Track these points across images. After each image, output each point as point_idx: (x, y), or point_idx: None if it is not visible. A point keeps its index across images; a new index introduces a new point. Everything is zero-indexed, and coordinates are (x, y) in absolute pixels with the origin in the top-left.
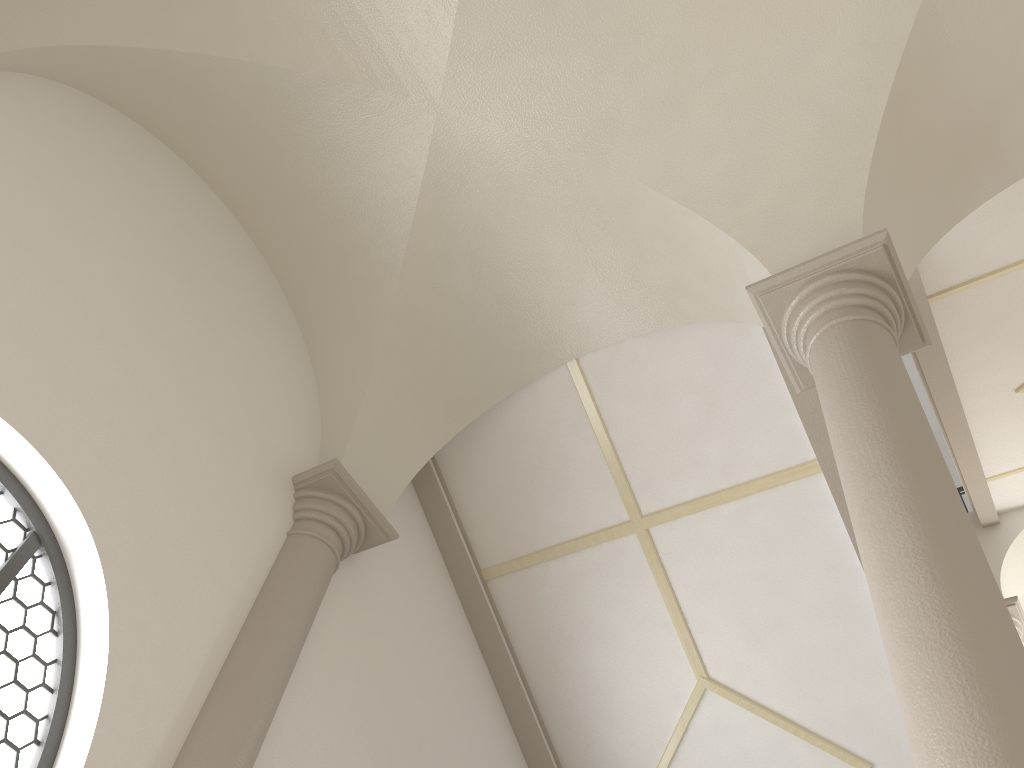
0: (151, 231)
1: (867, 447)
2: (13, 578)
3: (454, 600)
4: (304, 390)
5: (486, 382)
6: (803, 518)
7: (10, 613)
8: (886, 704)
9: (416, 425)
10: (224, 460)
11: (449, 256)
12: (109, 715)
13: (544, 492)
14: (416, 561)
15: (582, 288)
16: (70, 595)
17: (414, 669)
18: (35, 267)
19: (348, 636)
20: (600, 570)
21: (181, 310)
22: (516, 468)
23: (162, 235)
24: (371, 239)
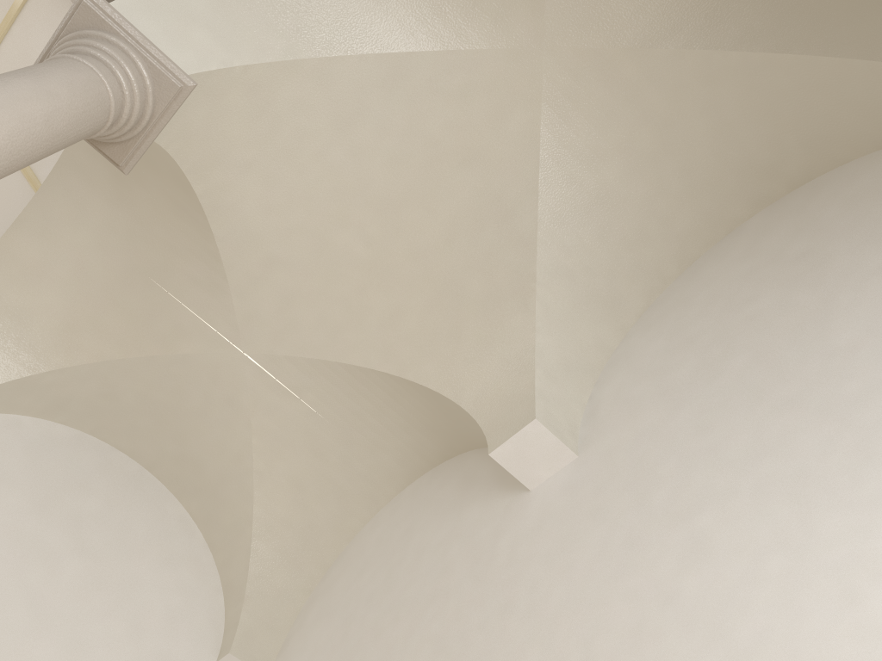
0: None
1: None
2: None
3: None
4: None
5: None
6: None
7: None
8: None
9: None
10: None
11: None
12: None
13: None
14: None
15: None
16: None
17: None
18: None
19: None
20: None
21: None
22: None
23: None
24: None
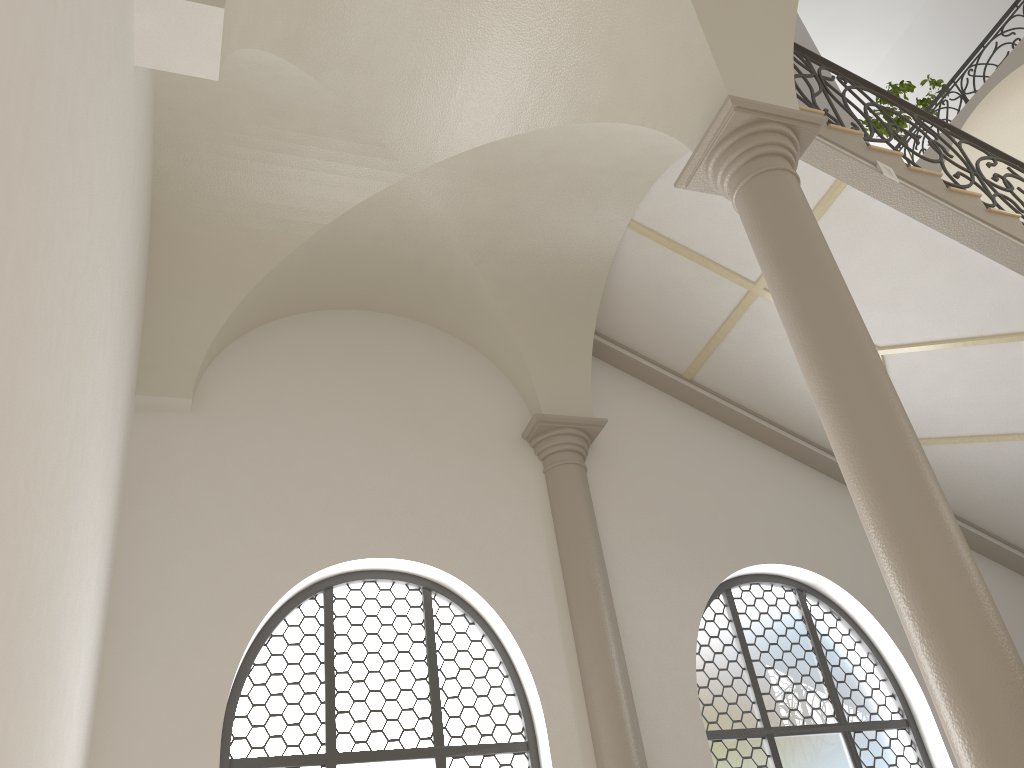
0: (335, 378)
1: (783, 310)
2: (433, 617)
3: (679, 406)
4: (487, 374)
5: (587, 279)
6: (862, 216)
7: (445, 632)
8: (1015, 291)
9: (567, 340)
10: (477, 467)
11: (497, 237)
12: (526, 647)
13: (681, 309)
14: (635, 407)
15: (594, 186)
16: (463, 602)
17: (679, 476)
18: (308, 467)
19: (623, 495)
20: (755, 330)
21: (387, 406)
22: (652, 306)
23: (342, 373)
24: (446, 265)
